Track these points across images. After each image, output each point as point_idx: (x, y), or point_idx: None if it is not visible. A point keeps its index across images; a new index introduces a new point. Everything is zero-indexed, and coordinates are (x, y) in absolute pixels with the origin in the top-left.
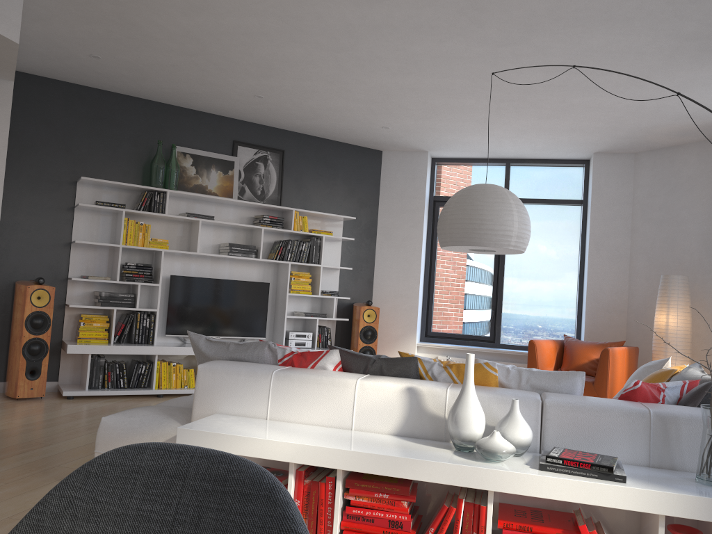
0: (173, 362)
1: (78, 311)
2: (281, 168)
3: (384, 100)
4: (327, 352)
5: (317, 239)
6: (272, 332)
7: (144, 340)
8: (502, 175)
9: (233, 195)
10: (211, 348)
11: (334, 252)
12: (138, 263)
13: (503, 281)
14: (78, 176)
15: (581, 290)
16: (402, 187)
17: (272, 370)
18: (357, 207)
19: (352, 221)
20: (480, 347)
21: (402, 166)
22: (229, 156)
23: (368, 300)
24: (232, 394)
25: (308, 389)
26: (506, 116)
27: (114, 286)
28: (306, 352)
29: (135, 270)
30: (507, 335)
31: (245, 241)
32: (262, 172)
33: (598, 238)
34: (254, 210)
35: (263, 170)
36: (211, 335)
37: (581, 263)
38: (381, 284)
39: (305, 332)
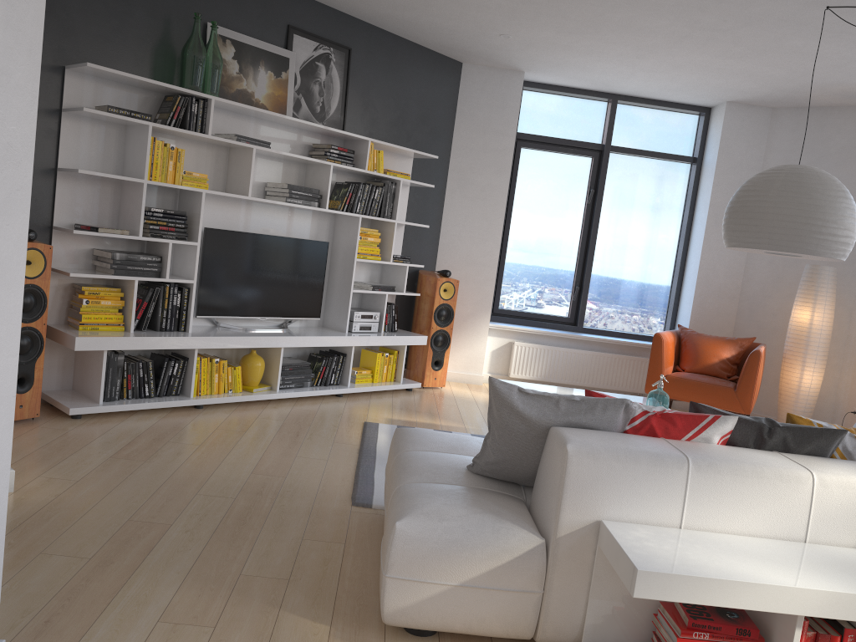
0: (213, 357)
1: (69, 279)
2: (347, 75)
3: (549, 2)
4: (715, 419)
5: (392, 184)
6: (323, 309)
7: (174, 325)
8: (603, 114)
9: (287, 110)
10: (530, 404)
11: (400, 201)
12: (167, 210)
13: (593, 251)
14: (65, 58)
15: (683, 268)
16: (486, 117)
17: (680, 454)
18: (429, 140)
19: (423, 159)
20: (562, 331)
21: (489, 88)
22: (282, 49)
23: (432, 266)
24: (627, 491)
25: (744, 485)
26: (682, 47)
27: (121, 241)
28: (672, 414)
29: (163, 219)
30: (589, 317)
31: (297, 180)
32: (323, 79)
33: (718, 209)
34: (311, 135)
35: (325, 75)
36: (254, 316)
37: (686, 236)
38: (449, 247)
39: (372, 312)
